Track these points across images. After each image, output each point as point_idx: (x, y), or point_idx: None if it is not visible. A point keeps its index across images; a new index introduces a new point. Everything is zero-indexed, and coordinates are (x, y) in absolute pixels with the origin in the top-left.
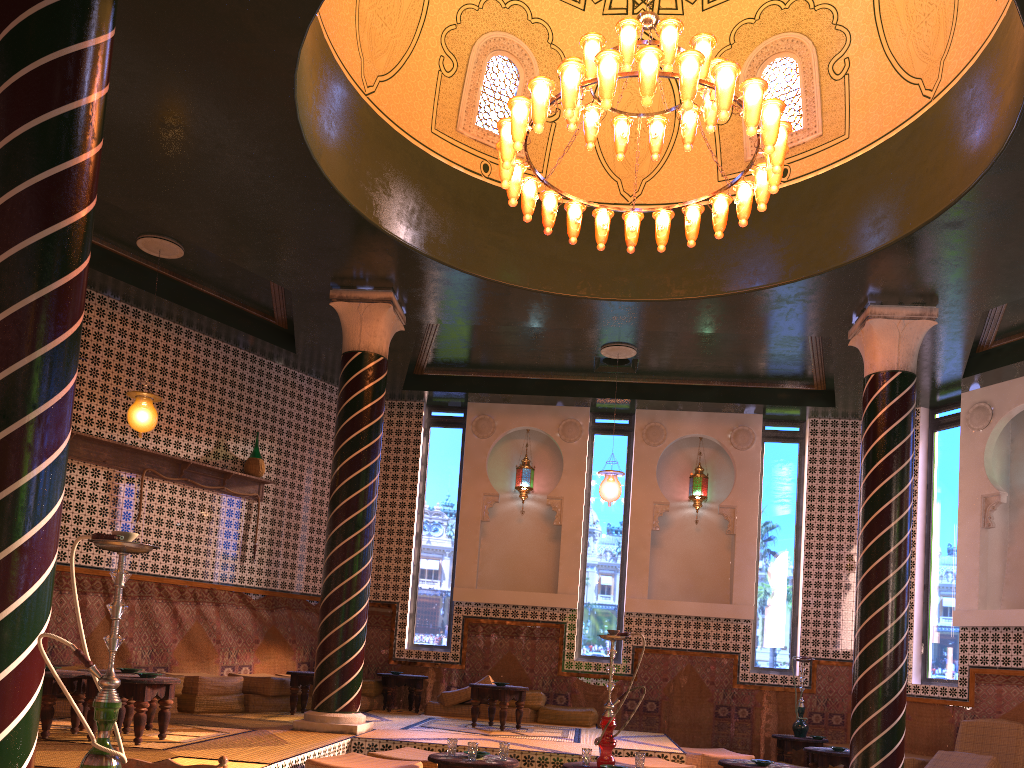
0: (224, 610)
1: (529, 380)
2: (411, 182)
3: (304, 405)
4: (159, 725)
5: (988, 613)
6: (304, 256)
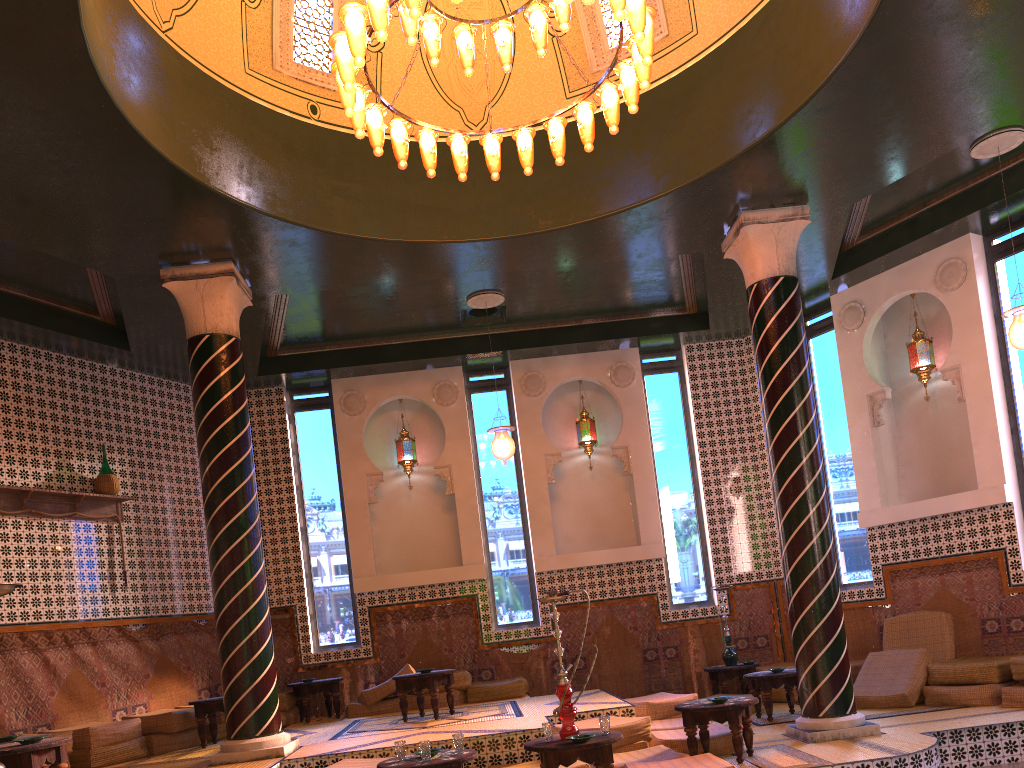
0: (103, 649)
1: (394, 346)
2: (234, 131)
3: (150, 408)
4: None
5: (892, 510)
6: (123, 232)
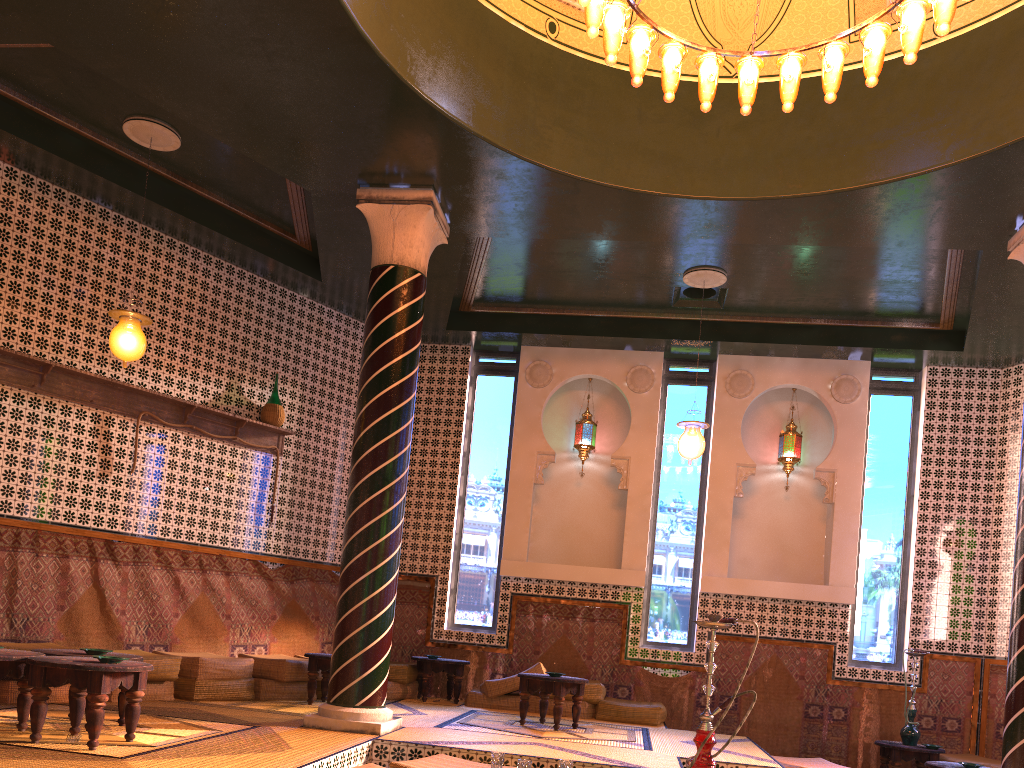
0: (235, 580)
1: (594, 319)
2: (457, 37)
3: (332, 346)
4: (126, 723)
5: None
6: (323, 138)
